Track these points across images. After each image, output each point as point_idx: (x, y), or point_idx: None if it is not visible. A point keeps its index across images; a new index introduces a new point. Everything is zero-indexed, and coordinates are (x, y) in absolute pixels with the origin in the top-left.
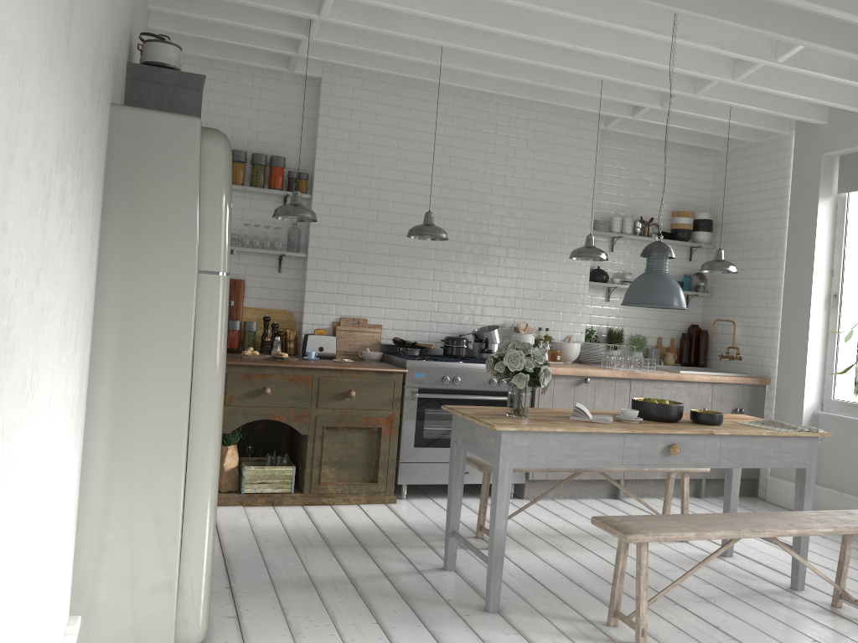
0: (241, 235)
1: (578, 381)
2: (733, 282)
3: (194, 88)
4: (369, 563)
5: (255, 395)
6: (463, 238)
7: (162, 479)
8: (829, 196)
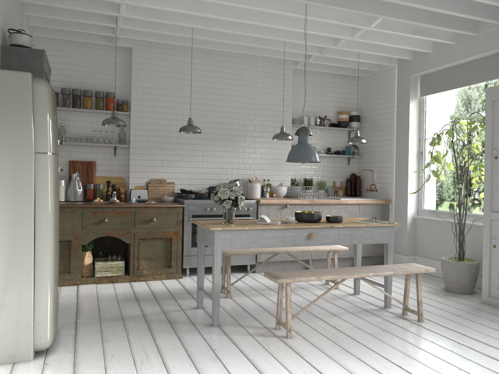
0: (92, 137)
1: (282, 206)
2: (371, 149)
3: (39, 57)
4: (157, 307)
5: (99, 223)
6: (218, 132)
7: (21, 261)
8: (415, 98)
